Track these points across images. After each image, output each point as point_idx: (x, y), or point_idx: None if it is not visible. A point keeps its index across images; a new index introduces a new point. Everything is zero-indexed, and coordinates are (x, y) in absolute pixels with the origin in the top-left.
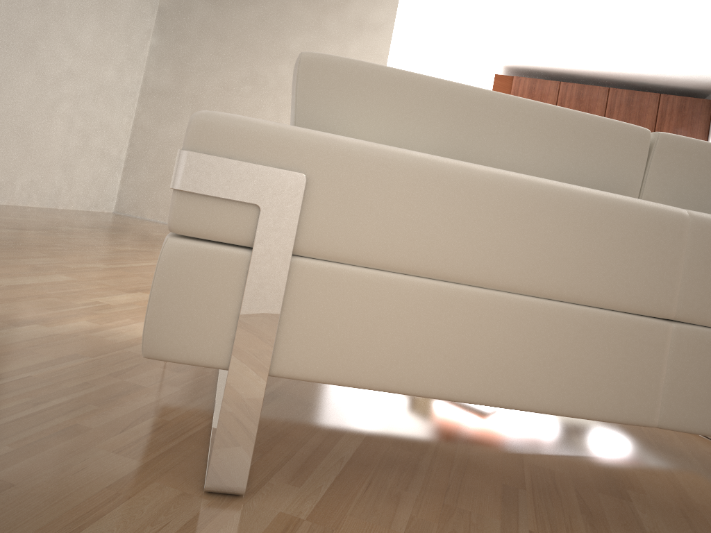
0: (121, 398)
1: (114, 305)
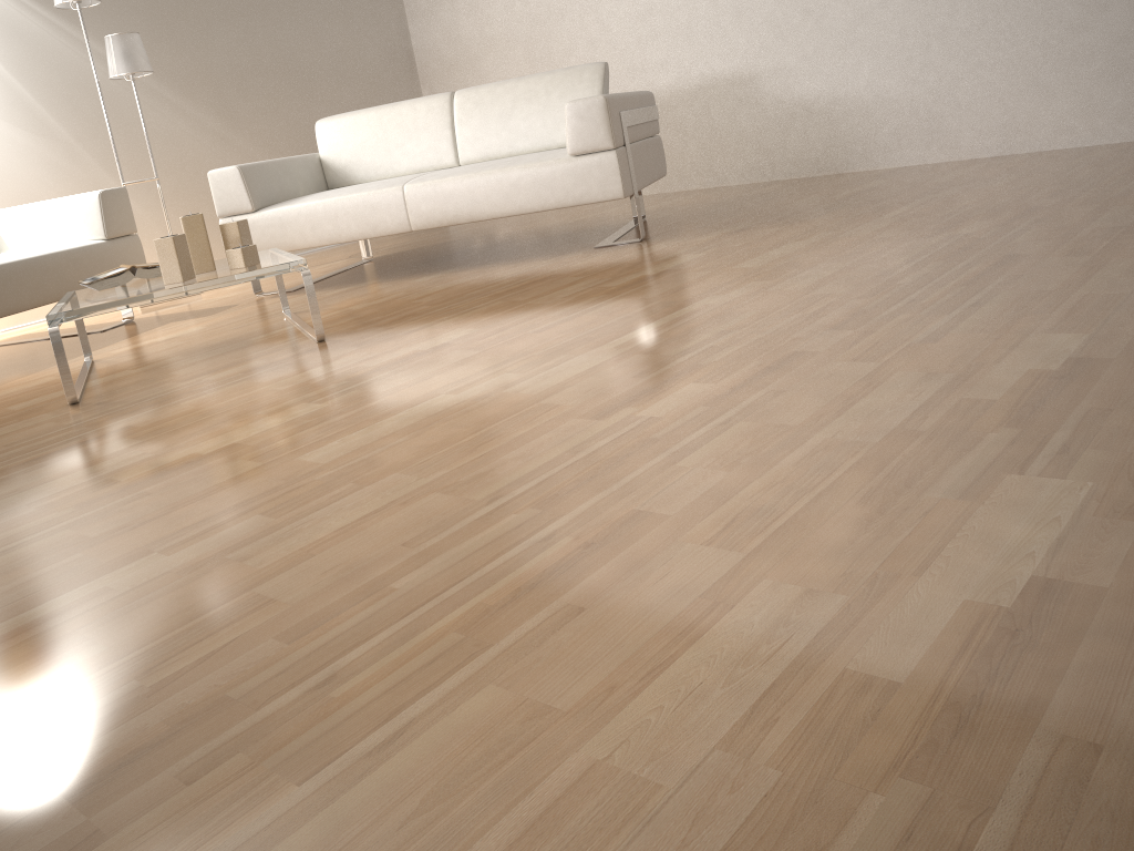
0: (672, 224)
1: (681, 255)
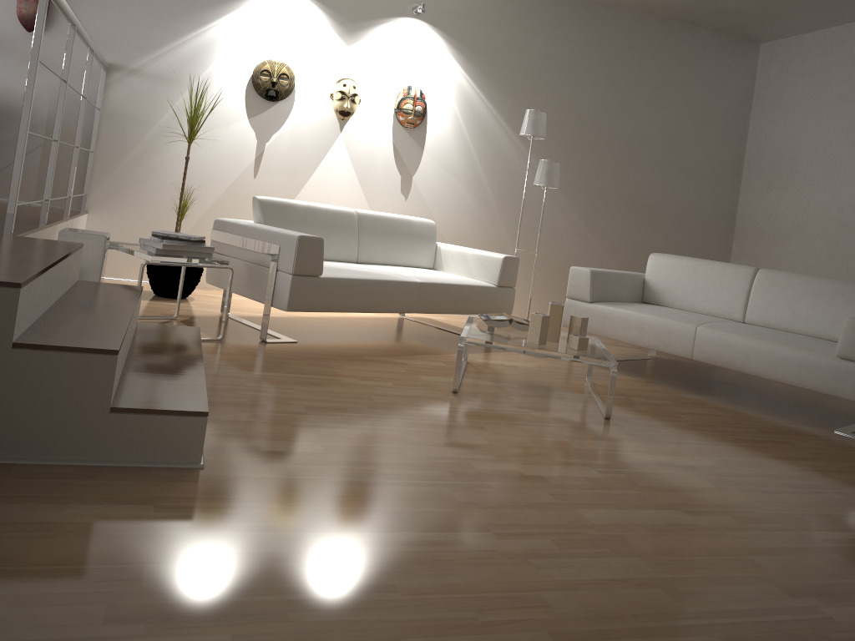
0: None
1: None
